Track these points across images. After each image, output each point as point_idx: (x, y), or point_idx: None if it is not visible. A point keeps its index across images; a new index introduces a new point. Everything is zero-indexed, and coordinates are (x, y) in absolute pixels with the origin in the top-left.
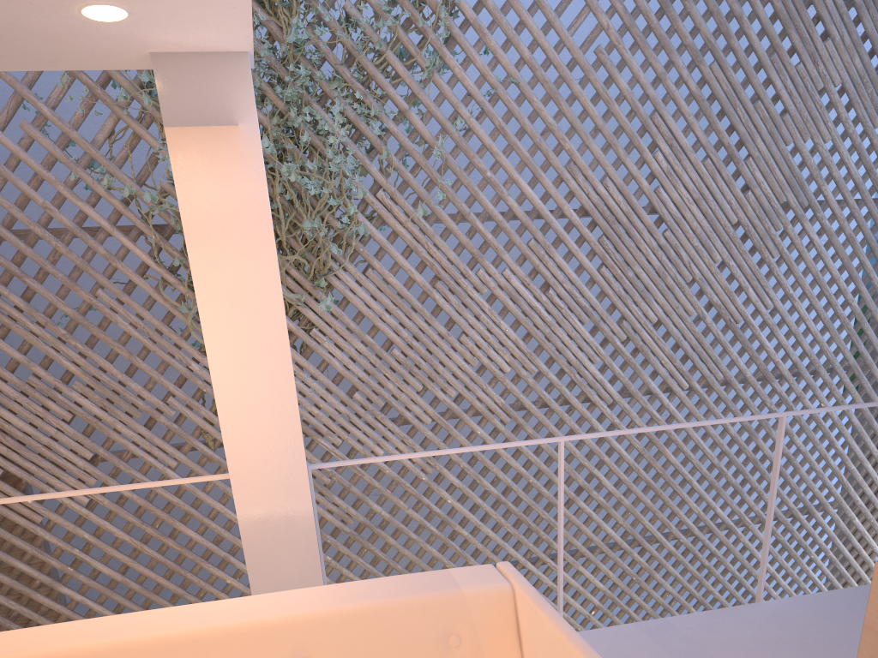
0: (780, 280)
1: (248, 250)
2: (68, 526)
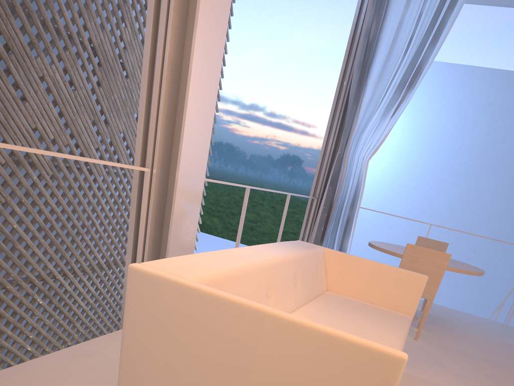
0: None
1: (219, 21)
2: None
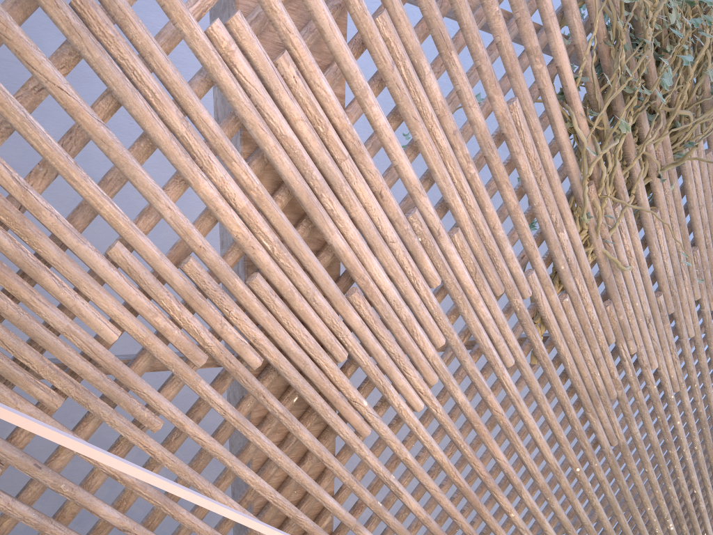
0: None
1: None
2: (395, 442)
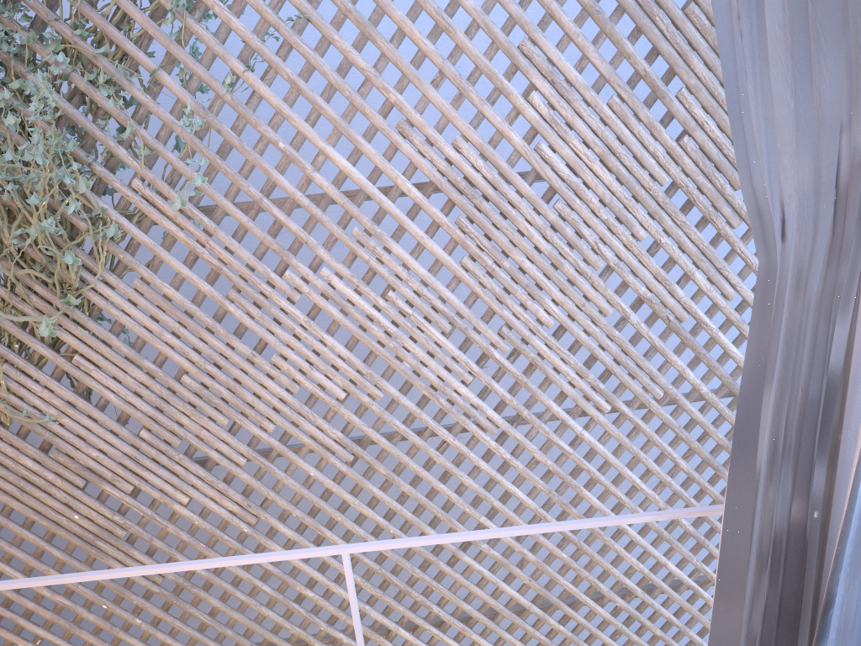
0: (747, 259)
1: None
2: None
